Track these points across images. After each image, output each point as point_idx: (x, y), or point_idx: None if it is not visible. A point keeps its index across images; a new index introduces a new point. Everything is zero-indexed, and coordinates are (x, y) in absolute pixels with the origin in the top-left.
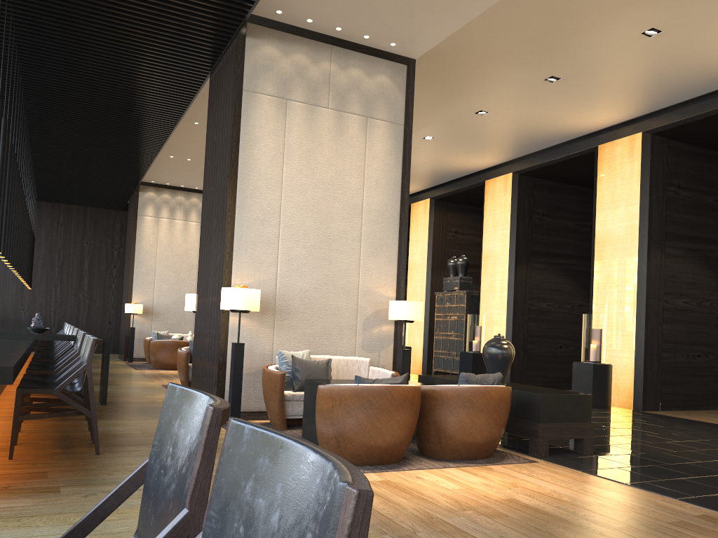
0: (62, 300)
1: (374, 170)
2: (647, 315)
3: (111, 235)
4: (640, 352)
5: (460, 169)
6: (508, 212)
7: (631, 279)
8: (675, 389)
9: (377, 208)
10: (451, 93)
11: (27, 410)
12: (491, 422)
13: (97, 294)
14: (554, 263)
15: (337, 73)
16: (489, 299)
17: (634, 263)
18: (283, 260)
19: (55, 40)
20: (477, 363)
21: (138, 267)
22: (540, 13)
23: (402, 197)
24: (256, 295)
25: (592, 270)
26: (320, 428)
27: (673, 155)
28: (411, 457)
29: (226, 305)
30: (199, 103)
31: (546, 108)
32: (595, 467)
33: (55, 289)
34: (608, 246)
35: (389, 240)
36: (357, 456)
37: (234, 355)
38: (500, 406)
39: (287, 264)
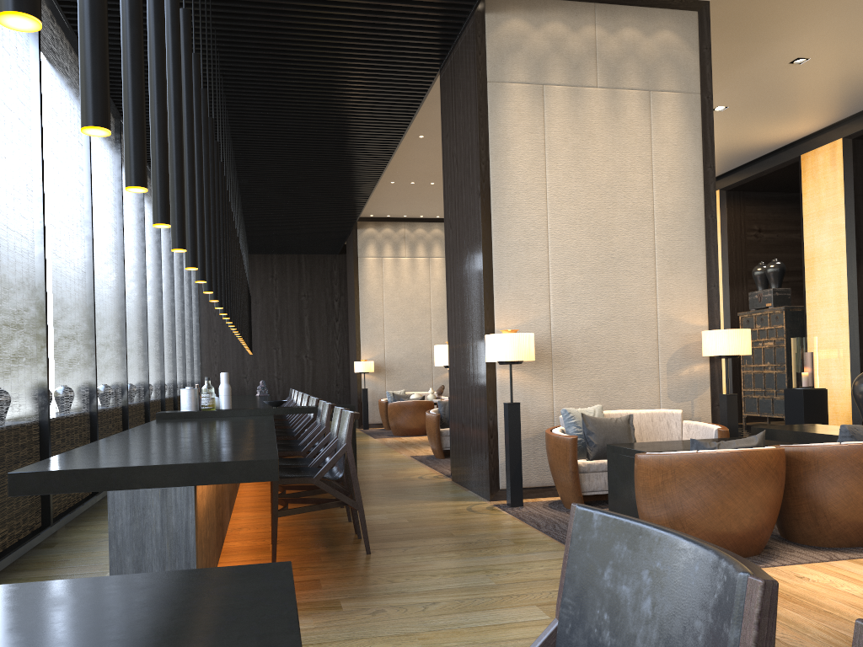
0: (284, 364)
1: (664, 160)
2: None
3: (329, 284)
4: None
5: (762, 145)
6: (840, 193)
7: None
8: None
9: (673, 210)
10: (755, 41)
11: (284, 502)
12: None
13: (321, 353)
14: None
15: (605, 38)
16: (820, 315)
17: None
18: (556, 293)
19: (262, 61)
20: (811, 402)
21: (364, 317)
22: None
23: (706, 190)
24: (529, 341)
25: None
26: (646, 511)
27: None
28: (773, 544)
29: (493, 356)
30: (424, 111)
31: None
32: None
33: (276, 352)
34: None
35: (693, 250)
36: None
37: (508, 418)
38: None
39: (562, 297)
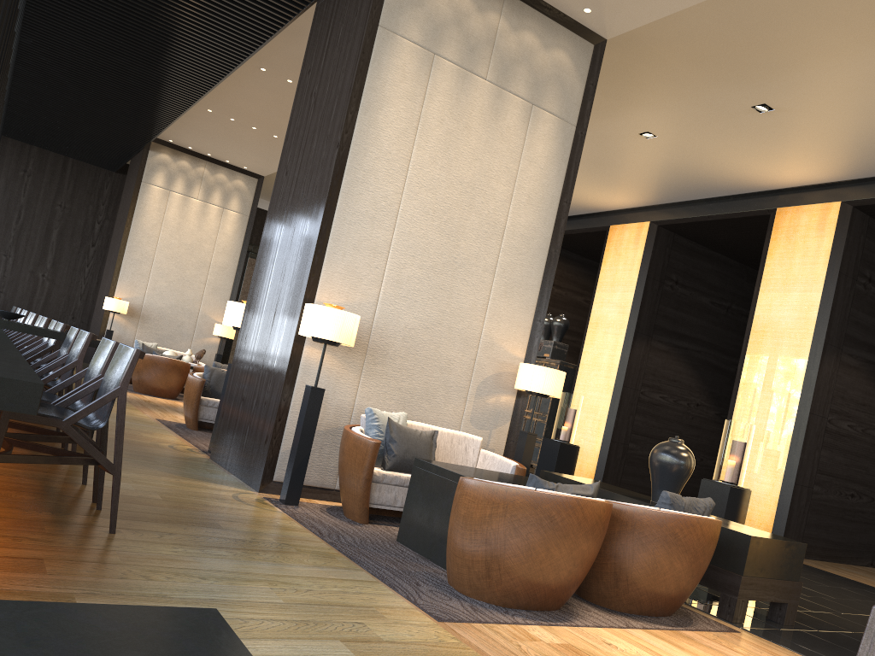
0: (12, 276)
1: (528, 179)
2: (807, 435)
3: (95, 202)
4: (790, 481)
5: (581, 205)
6: (636, 271)
7: (793, 386)
8: (819, 534)
9: (523, 232)
10: (621, 100)
11: (7, 444)
12: (695, 568)
13: (63, 277)
14: (678, 346)
15: (506, 33)
16: (590, 377)
17: (802, 366)
18: (390, 280)
19: None
20: (564, 456)
21: (131, 251)
22: (798, 11)
23: (557, 224)
24: (355, 324)
25: (740, 365)
26: (462, 543)
27: (871, 238)
28: (569, 600)
29: (310, 329)
30: (278, 40)
31: (733, 145)
32: (820, 652)
33: (6, 260)
34: (769, 338)
35: (530, 280)
36: (513, 595)
37: (308, 404)
38: (709, 548)
39: (395, 286)
